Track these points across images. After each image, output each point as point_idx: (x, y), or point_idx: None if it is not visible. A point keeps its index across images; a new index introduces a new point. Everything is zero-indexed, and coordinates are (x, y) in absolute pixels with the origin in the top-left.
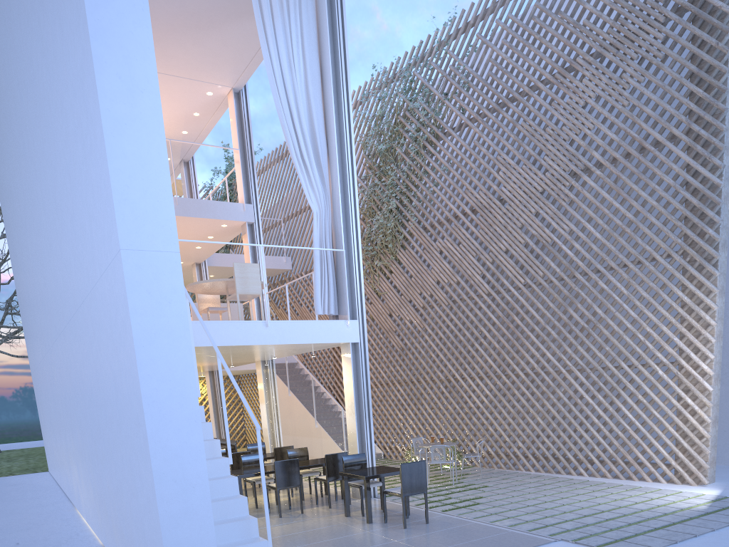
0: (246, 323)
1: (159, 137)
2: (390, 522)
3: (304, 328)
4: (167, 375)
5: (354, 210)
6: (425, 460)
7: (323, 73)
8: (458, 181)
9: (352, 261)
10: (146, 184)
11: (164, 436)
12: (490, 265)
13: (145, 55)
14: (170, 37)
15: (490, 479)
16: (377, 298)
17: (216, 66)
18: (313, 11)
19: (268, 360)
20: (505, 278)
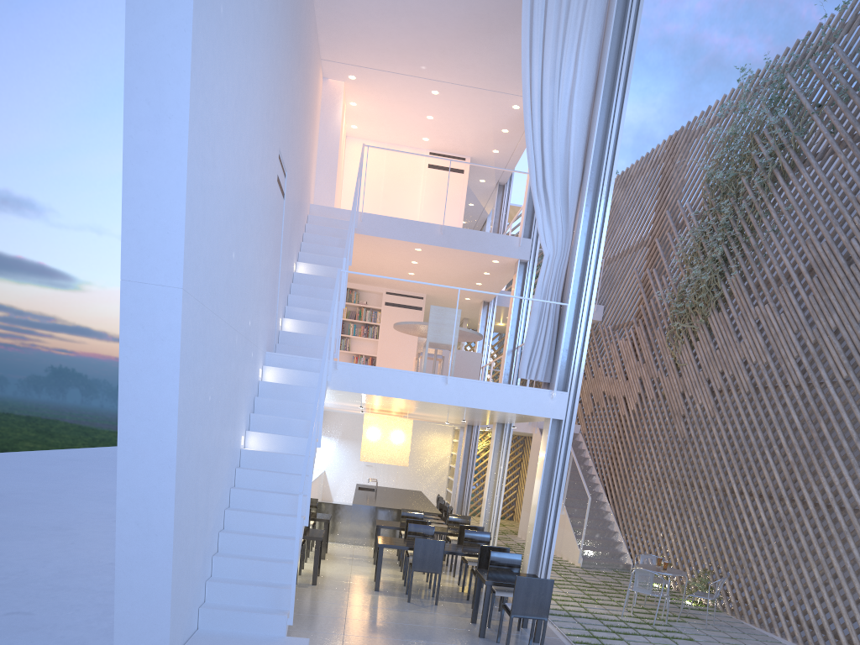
0: (422, 376)
1: (180, 166)
2: (503, 643)
3: (493, 392)
4: (147, 414)
5: (597, 256)
6: (553, 580)
7: (598, 82)
8: (803, 227)
9: (578, 318)
10: (158, 215)
11: (134, 475)
12: (810, 346)
13: (179, 79)
14: (462, 44)
15: (712, 633)
16: (674, 370)
17: (517, 75)
18: (603, 5)
19: (505, 424)
20: (824, 368)
